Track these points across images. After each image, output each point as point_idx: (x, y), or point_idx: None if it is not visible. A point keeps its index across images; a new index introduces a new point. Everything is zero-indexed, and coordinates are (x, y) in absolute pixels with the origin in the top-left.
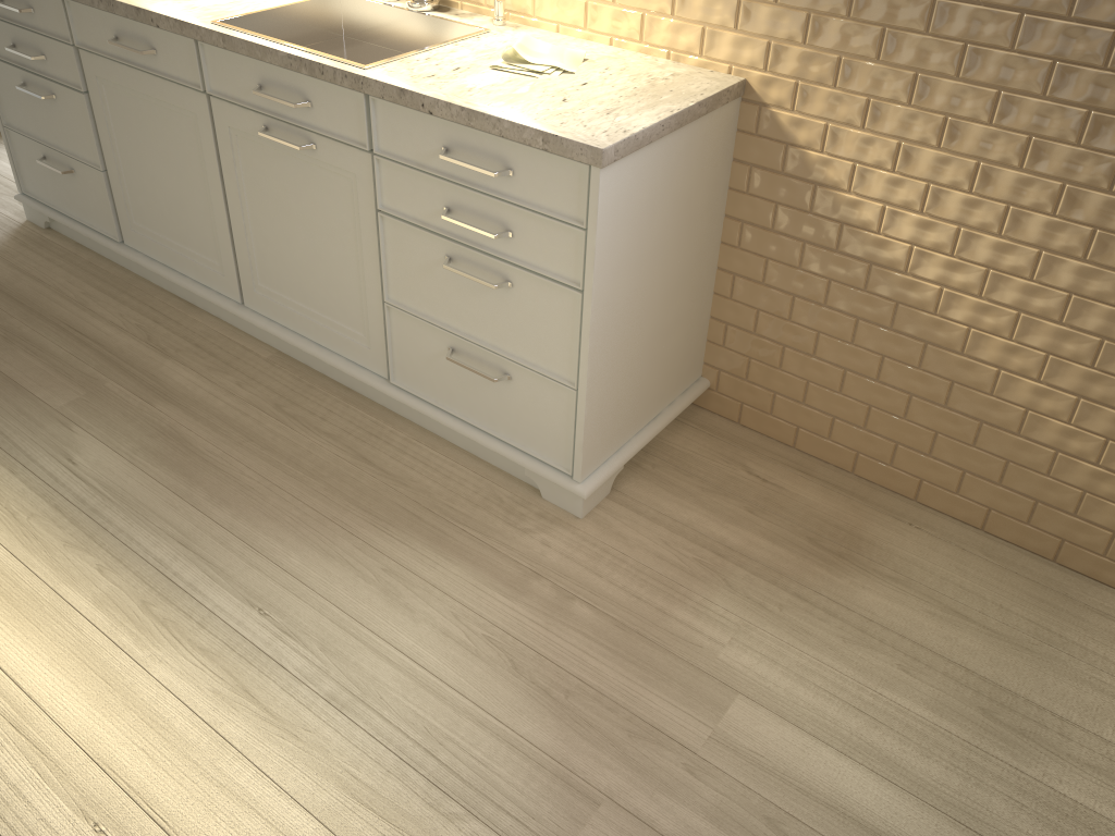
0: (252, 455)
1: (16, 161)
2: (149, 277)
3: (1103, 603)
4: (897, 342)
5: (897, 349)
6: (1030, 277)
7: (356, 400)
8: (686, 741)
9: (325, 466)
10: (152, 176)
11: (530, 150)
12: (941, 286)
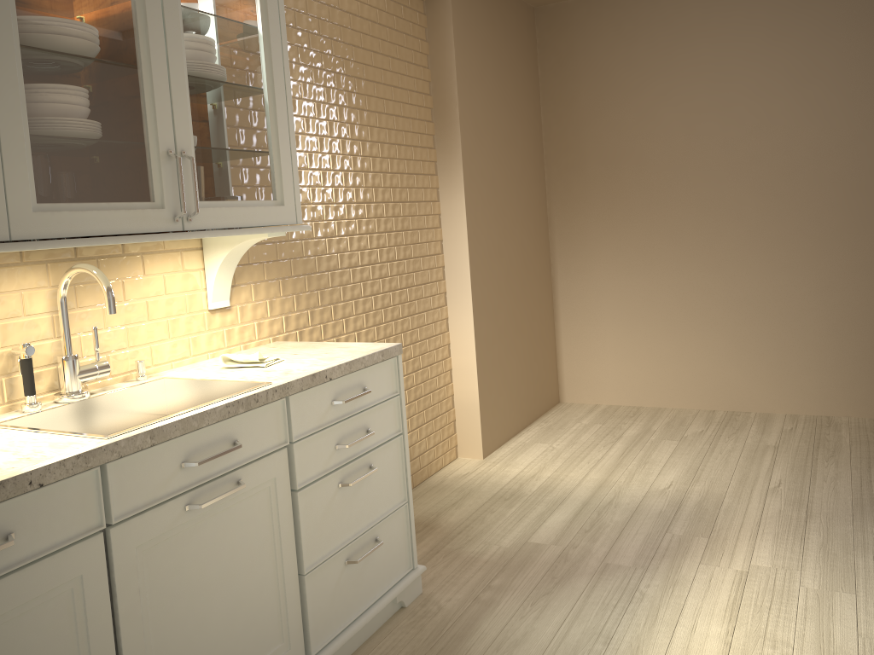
0: None
1: None
2: None
3: (435, 481)
4: None
5: None
6: None
7: None
8: (561, 549)
9: None
10: None
11: (371, 368)
12: None
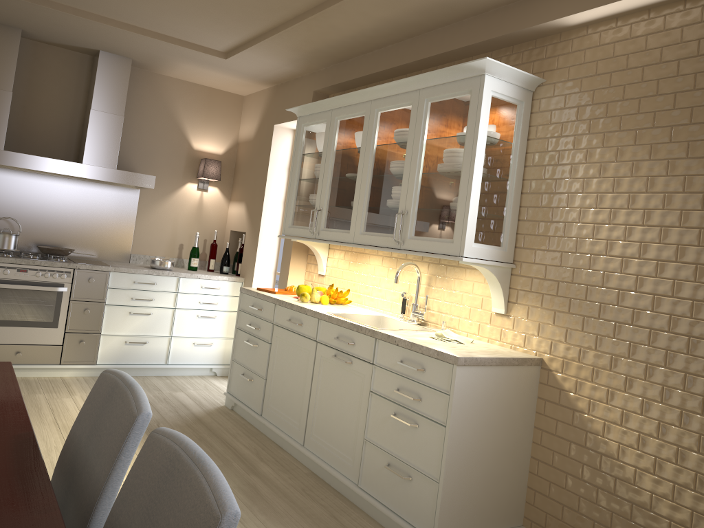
0: (284, 502)
1: (231, 376)
2: (267, 433)
3: None
4: (618, 502)
5: (618, 507)
6: (676, 462)
7: (340, 496)
8: None
9: (315, 514)
10: (284, 381)
11: (432, 360)
12: (635, 468)
